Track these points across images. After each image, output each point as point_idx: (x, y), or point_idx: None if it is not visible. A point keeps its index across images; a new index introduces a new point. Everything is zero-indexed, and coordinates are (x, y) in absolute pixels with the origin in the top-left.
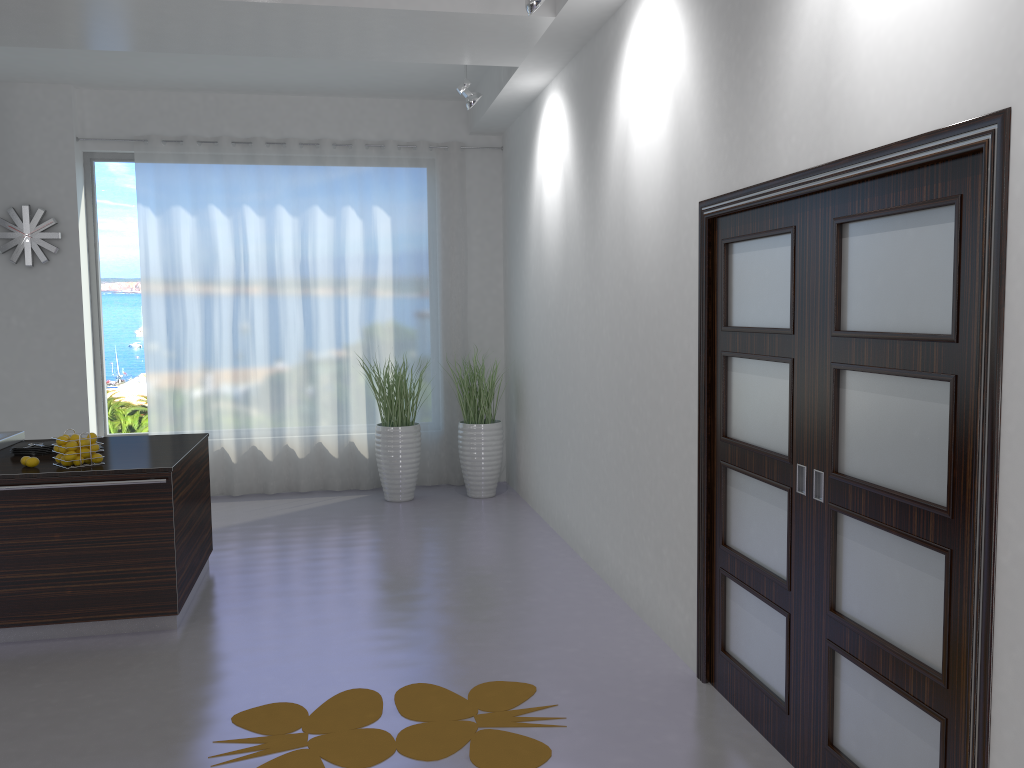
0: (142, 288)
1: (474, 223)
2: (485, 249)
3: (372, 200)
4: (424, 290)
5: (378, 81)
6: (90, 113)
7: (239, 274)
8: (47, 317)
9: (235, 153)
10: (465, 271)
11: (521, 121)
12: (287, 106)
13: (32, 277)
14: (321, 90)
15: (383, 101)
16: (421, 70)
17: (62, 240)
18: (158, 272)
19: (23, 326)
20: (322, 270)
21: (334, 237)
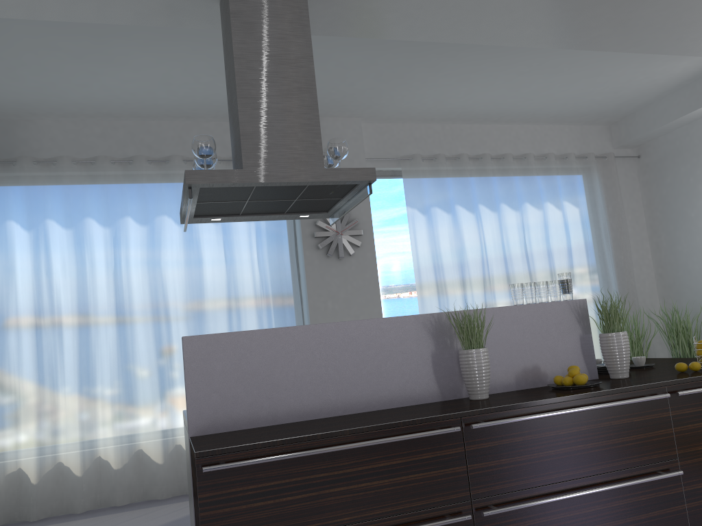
0: (414, 272)
1: (626, 211)
2: (635, 230)
3: (561, 197)
4: (607, 262)
5: (585, 105)
6: (366, 140)
7: (483, 257)
8: (354, 299)
9: (470, 166)
10: (630, 246)
11: (694, 126)
12: (497, 132)
13: (341, 267)
14: (529, 117)
15: (557, 127)
16: (633, 91)
17: (361, 236)
18: (428, 258)
19: (336, 308)
20: (537, 251)
21: (544, 225)
